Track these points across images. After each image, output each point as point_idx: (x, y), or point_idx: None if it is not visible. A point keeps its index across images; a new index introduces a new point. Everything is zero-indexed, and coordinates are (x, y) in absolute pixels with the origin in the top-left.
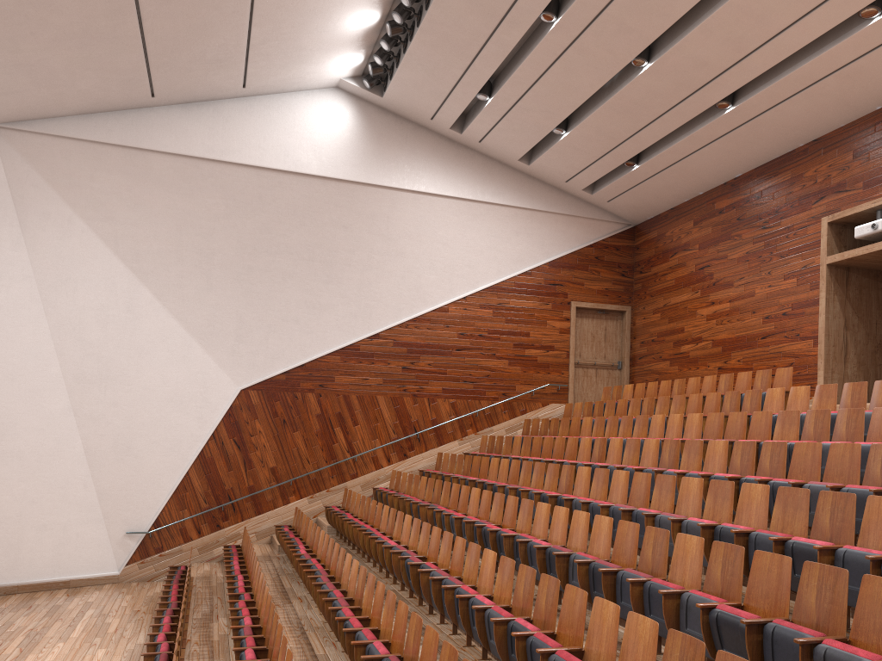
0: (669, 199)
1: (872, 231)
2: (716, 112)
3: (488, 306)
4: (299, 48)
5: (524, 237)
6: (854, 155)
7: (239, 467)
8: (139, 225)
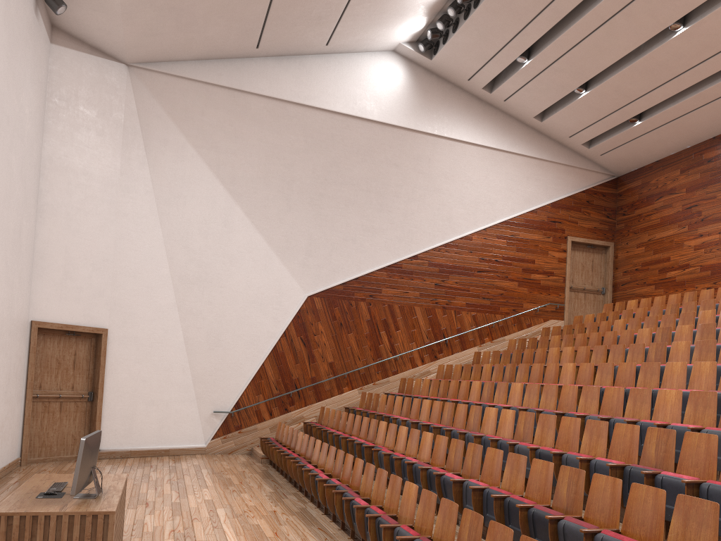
0: (657, 152)
1: None
2: None
3: (503, 237)
4: (382, 11)
5: (533, 181)
6: None
7: (304, 361)
8: (237, 154)
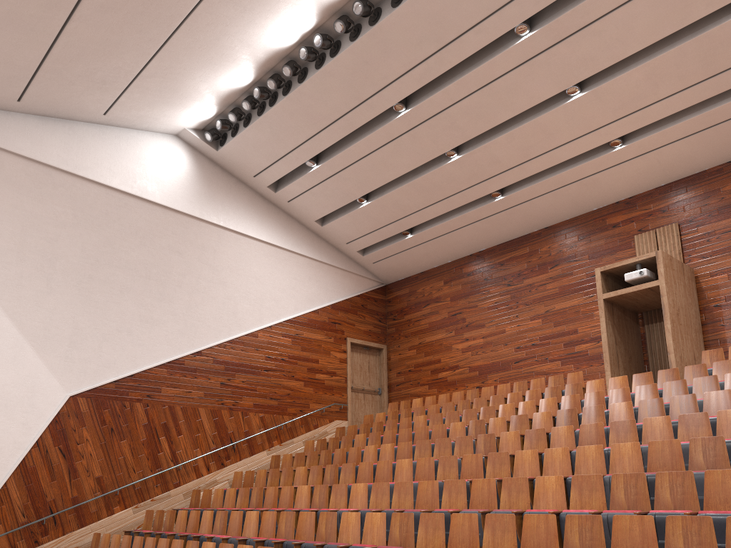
0: (423, 264)
1: (640, 276)
2: (486, 200)
3: (288, 335)
4: (174, 90)
5: (315, 282)
6: (579, 238)
7: (64, 477)
8: None
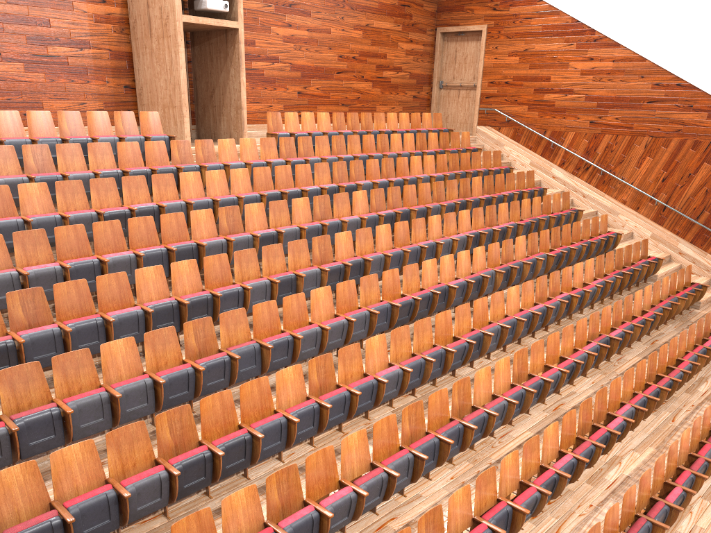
0: None
1: (223, 10)
2: None
3: None
4: None
5: None
6: None
7: None
8: None
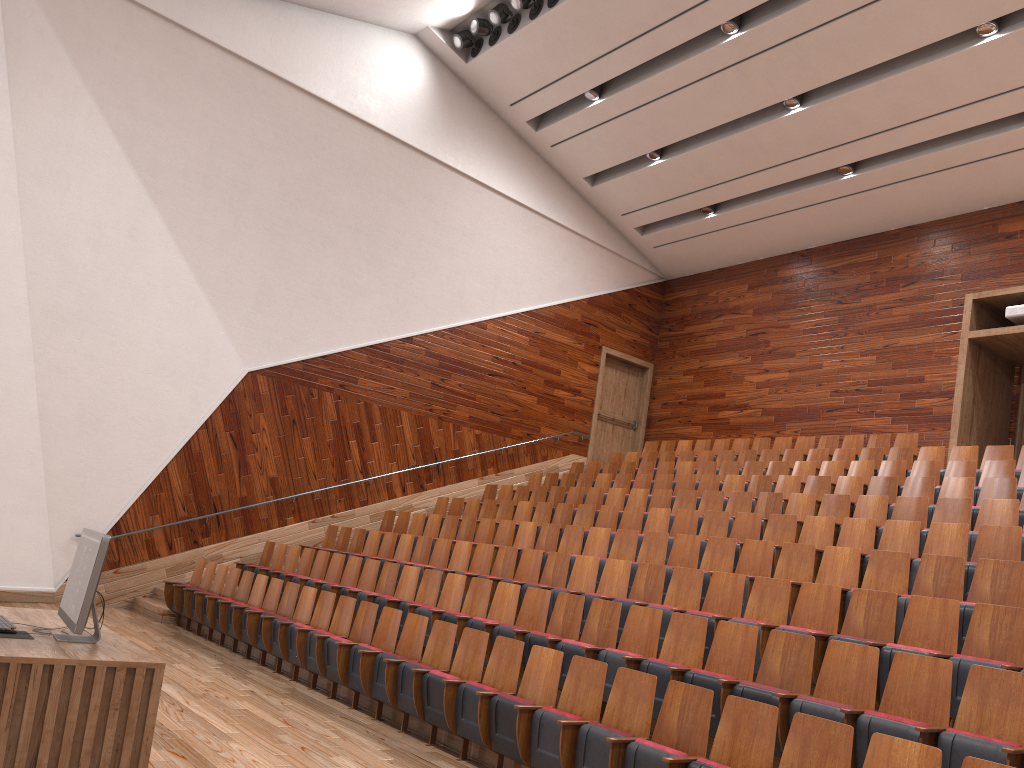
0: (723, 258)
1: None
2: (829, 176)
3: (526, 333)
4: None
5: (570, 264)
6: (953, 247)
7: (233, 471)
8: (166, 127)
